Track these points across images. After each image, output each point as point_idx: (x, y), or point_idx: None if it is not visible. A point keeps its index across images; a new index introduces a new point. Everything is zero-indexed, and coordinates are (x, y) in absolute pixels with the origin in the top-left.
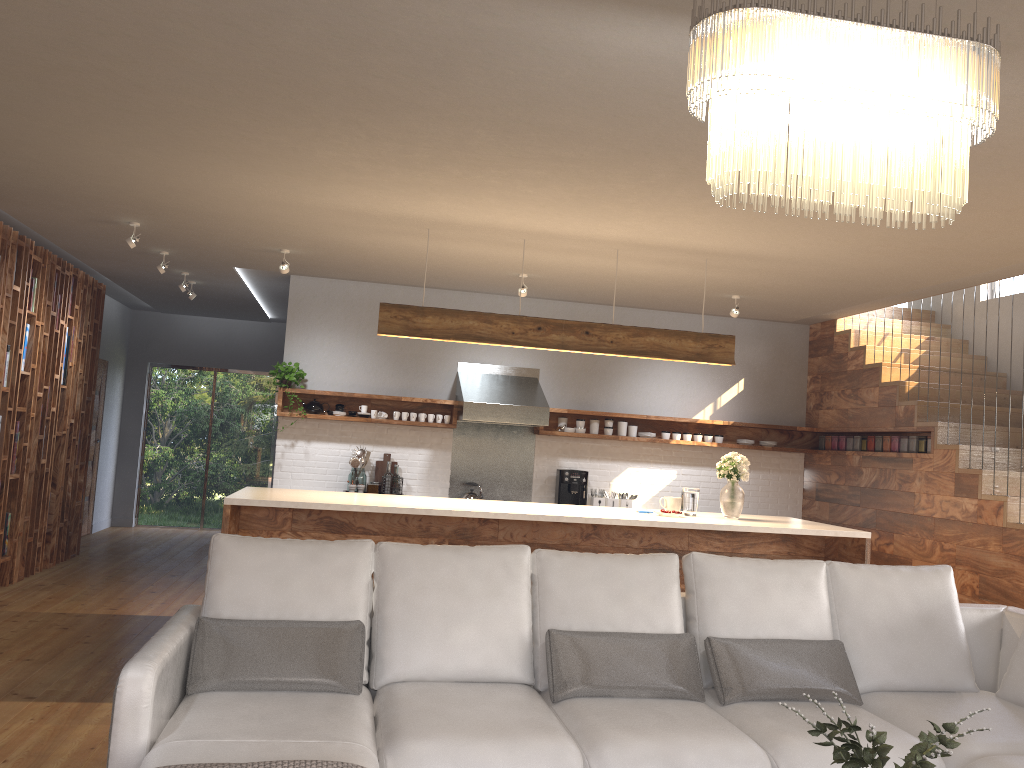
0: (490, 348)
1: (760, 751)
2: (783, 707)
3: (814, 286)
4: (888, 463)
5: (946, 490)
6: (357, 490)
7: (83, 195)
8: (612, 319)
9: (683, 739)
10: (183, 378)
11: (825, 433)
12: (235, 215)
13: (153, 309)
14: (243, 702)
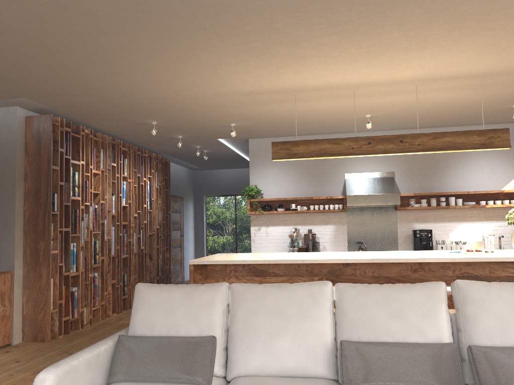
0: (363, 163)
1: None
2: None
3: None
4: None
5: None
6: (294, 251)
7: (120, 111)
8: None
9: None
10: (220, 201)
11: None
12: (193, 107)
13: (202, 169)
14: None
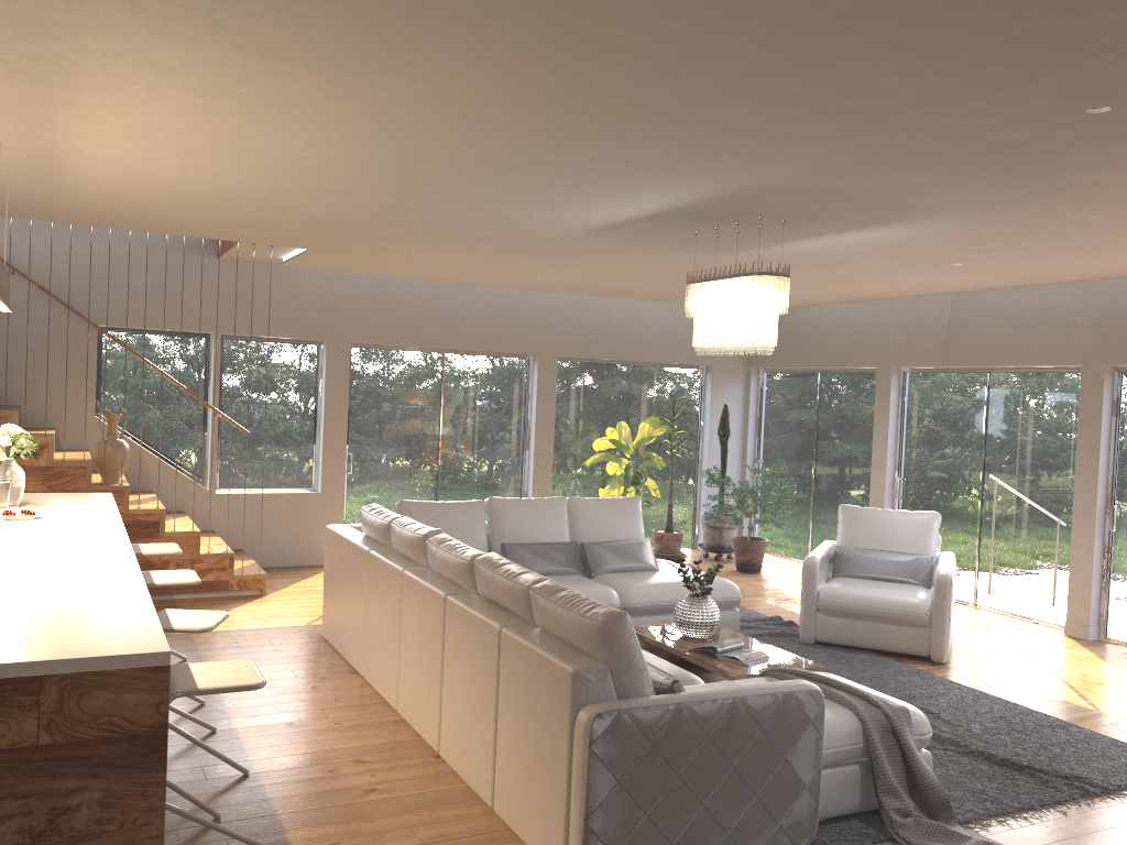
0: None
1: None
2: None
3: None
4: None
5: None
6: None
7: None
8: None
9: None
10: None
11: None
12: None
13: None
14: None
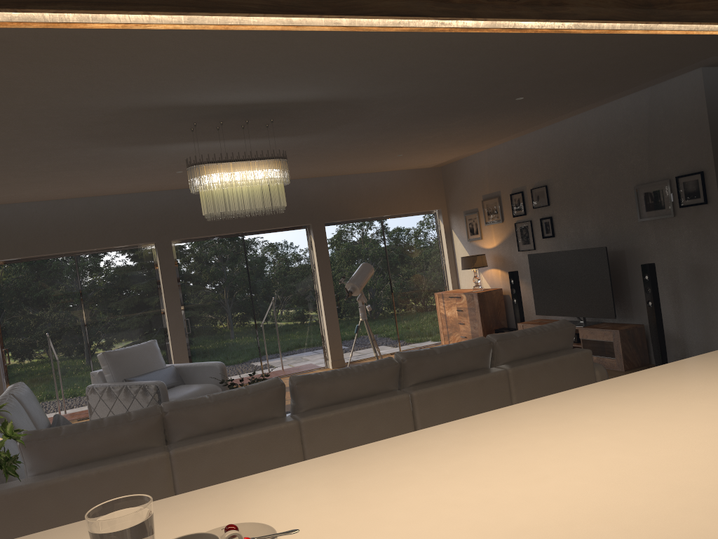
0: None
1: None
2: None
3: None
4: None
5: None
6: None
7: None
8: None
9: None
10: None
11: None
12: None
13: None
14: None
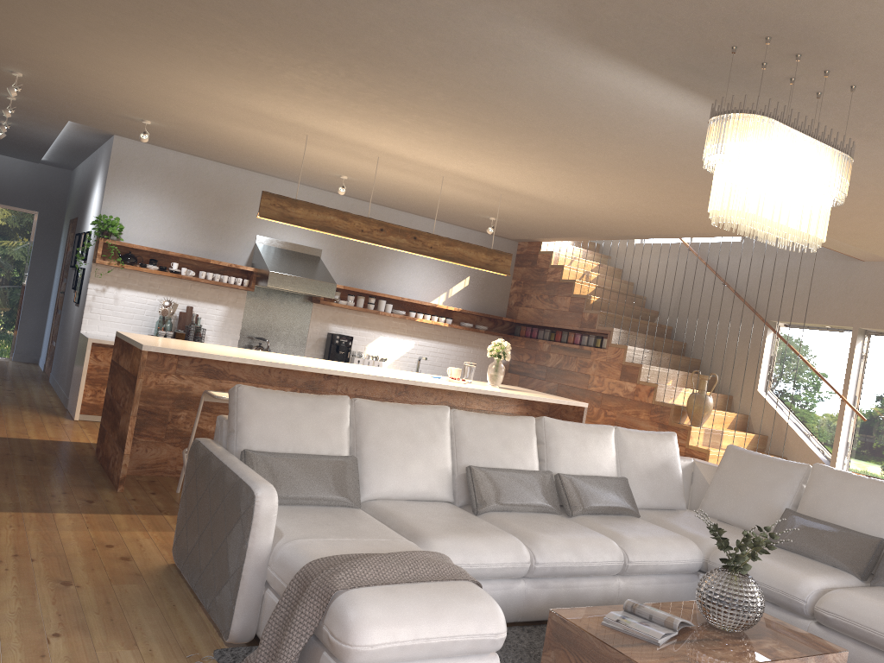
0: (284, 227)
1: (617, 544)
2: (605, 518)
3: (555, 222)
4: (572, 352)
5: (614, 375)
6: (165, 336)
7: None
8: (382, 217)
9: (578, 537)
10: None
11: (518, 323)
12: (137, 91)
13: None
14: (297, 513)
